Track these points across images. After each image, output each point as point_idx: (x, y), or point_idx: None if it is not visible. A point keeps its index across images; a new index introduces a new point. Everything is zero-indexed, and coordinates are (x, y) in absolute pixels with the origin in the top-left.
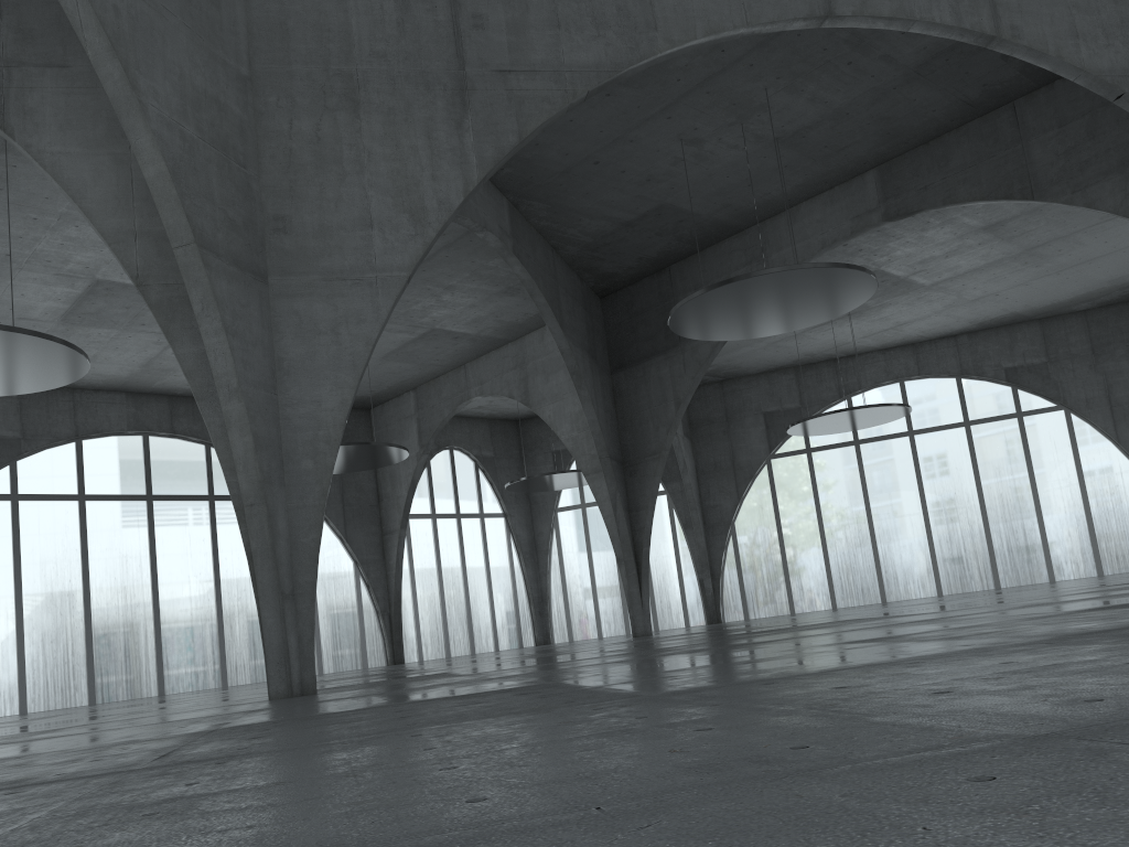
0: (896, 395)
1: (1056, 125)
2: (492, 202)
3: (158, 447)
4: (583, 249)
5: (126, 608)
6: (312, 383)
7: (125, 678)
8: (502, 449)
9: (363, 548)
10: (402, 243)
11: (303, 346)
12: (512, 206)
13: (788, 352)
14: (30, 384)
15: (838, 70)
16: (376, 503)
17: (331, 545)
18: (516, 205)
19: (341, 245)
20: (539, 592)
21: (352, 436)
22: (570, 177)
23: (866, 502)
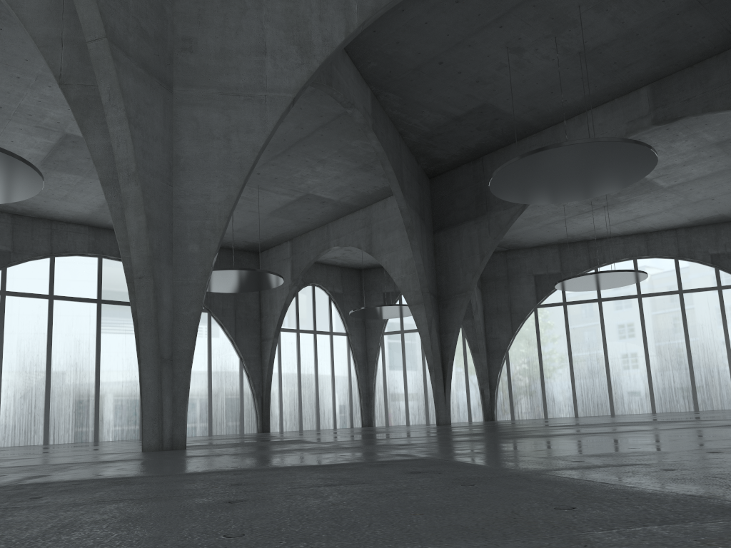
0: (630, 268)
1: None
2: (359, 88)
3: (108, 266)
4: (422, 137)
5: (76, 377)
6: (203, 179)
7: (71, 427)
8: (348, 288)
9: (247, 349)
10: (290, 69)
11: (198, 148)
12: (373, 96)
13: (556, 232)
14: None
15: None
16: (258, 318)
17: (224, 345)
18: (376, 95)
19: (238, 66)
20: (367, 390)
21: None
22: (419, 74)
23: (603, 342)
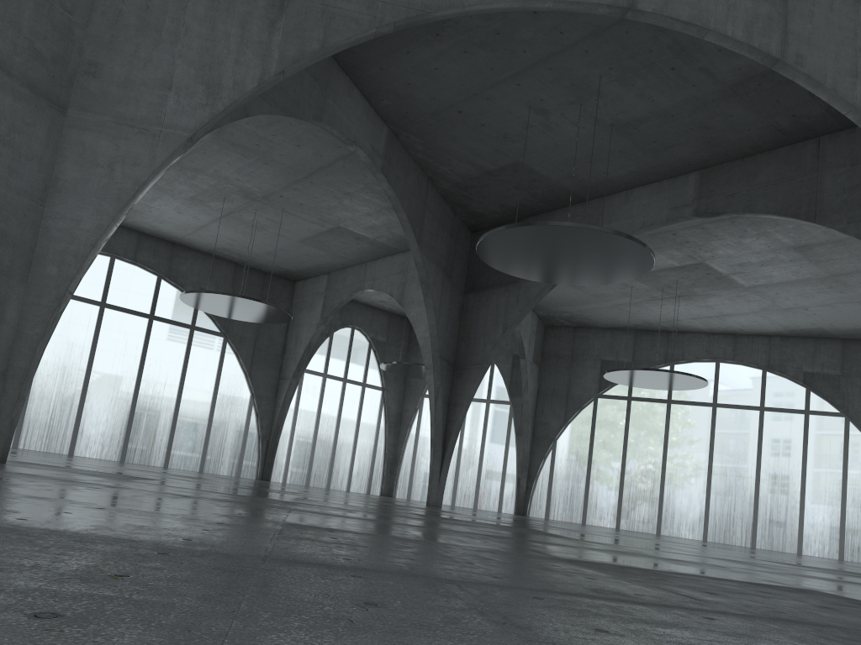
0: (711, 372)
1: (849, 163)
2: (369, 125)
3: (120, 268)
4: (454, 187)
5: (61, 382)
6: (78, 204)
7: (45, 435)
8: (394, 338)
9: (261, 385)
10: (192, 108)
11: (80, 173)
12: (392, 135)
13: (630, 316)
14: None
15: (663, 72)
16: (281, 354)
17: (236, 376)
18: (396, 135)
19: (139, 98)
20: (394, 455)
21: (275, 298)
22: (439, 119)
23: (664, 450)
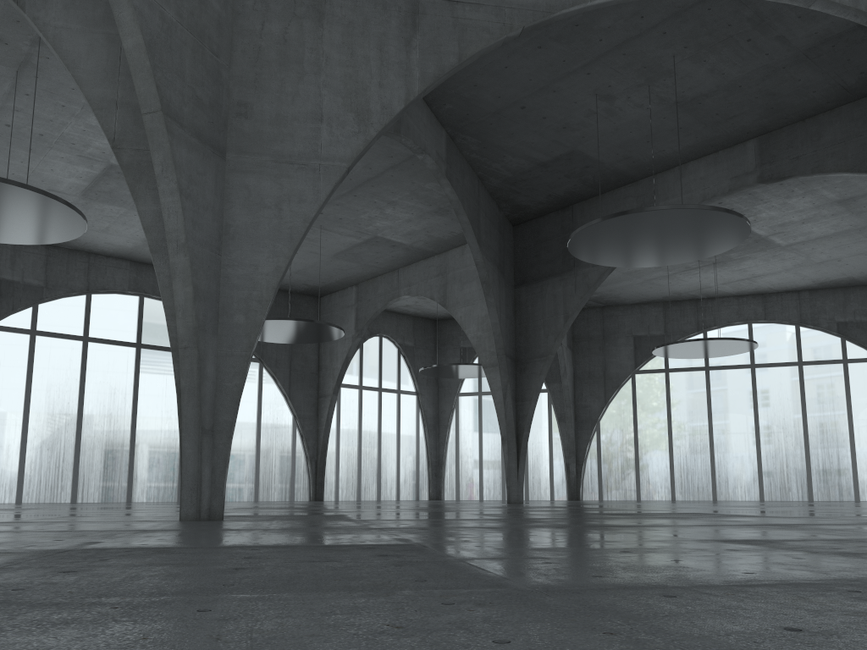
0: (744, 334)
1: None
2: (433, 131)
3: (150, 306)
4: (504, 182)
5: (109, 430)
6: (253, 249)
7: (101, 485)
8: (421, 341)
9: (301, 406)
10: (346, 138)
11: (249, 217)
12: (449, 138)
13: (660, 289)
14: (39, 236)
15: (738, 45)
16: (316, 371)
17: (276, 400)
18: (453, 138)
19: (293, 133)
20: (437, 458)
21: (303, 316)
22: (500, 117)
23: (709, 417)
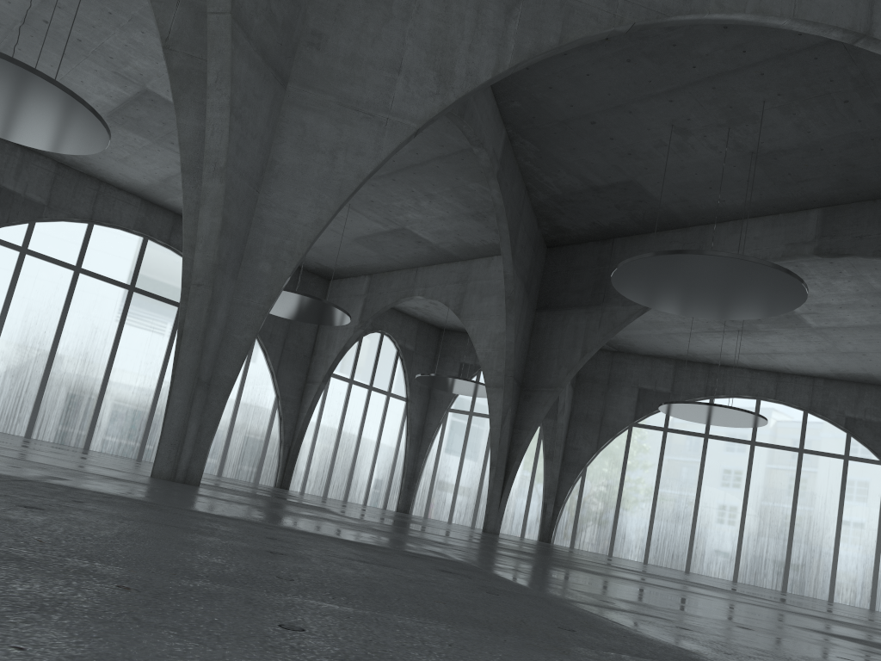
0: (751, 409)
1: None
2: (494, 127)
3: (152, 251)
4: (550, 199)
5: (82, 369)
6: (295, 194)
7: (61, 425)
8: (422, 347)
9: (287, 387)
10: (422, 96)
11: (299, 157)
12: (507, 139)
13: (677, 345)
14: (54, 143)
15: (833, 104)
16: (309, 355)
17: (262, 376)
18: (511, 139)
19: (365, 78)
20: (413, 470)
21: None
22: (566, 128)
23: (698, 486)
